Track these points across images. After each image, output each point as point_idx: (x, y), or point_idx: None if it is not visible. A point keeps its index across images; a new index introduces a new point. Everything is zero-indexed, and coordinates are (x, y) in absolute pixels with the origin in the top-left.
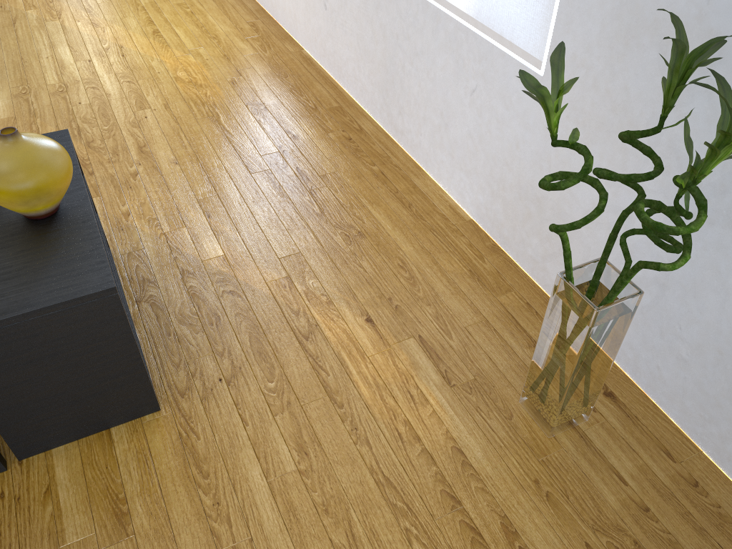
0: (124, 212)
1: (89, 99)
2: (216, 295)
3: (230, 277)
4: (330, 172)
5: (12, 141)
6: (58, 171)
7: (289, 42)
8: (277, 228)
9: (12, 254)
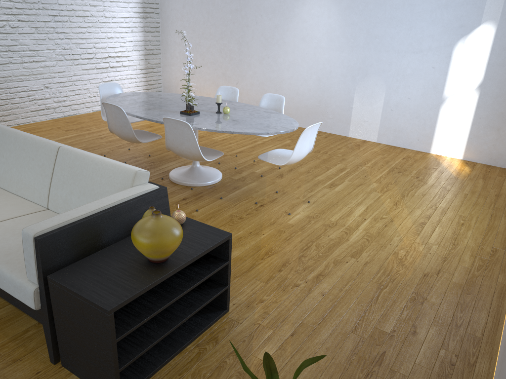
0: (262, 299)
1: (336, 236)
2: (227, 378)
3: (247, 376)
4: (401, 373)
5: (153, 217)
6: (157, 241)
7: (505, 274)
8: (313, 375)
9: (117, 267)
